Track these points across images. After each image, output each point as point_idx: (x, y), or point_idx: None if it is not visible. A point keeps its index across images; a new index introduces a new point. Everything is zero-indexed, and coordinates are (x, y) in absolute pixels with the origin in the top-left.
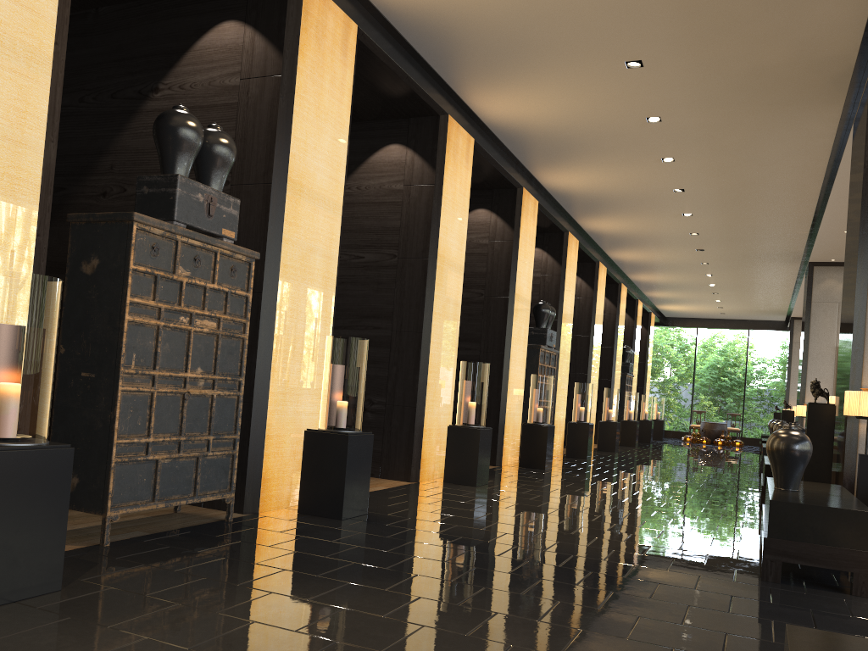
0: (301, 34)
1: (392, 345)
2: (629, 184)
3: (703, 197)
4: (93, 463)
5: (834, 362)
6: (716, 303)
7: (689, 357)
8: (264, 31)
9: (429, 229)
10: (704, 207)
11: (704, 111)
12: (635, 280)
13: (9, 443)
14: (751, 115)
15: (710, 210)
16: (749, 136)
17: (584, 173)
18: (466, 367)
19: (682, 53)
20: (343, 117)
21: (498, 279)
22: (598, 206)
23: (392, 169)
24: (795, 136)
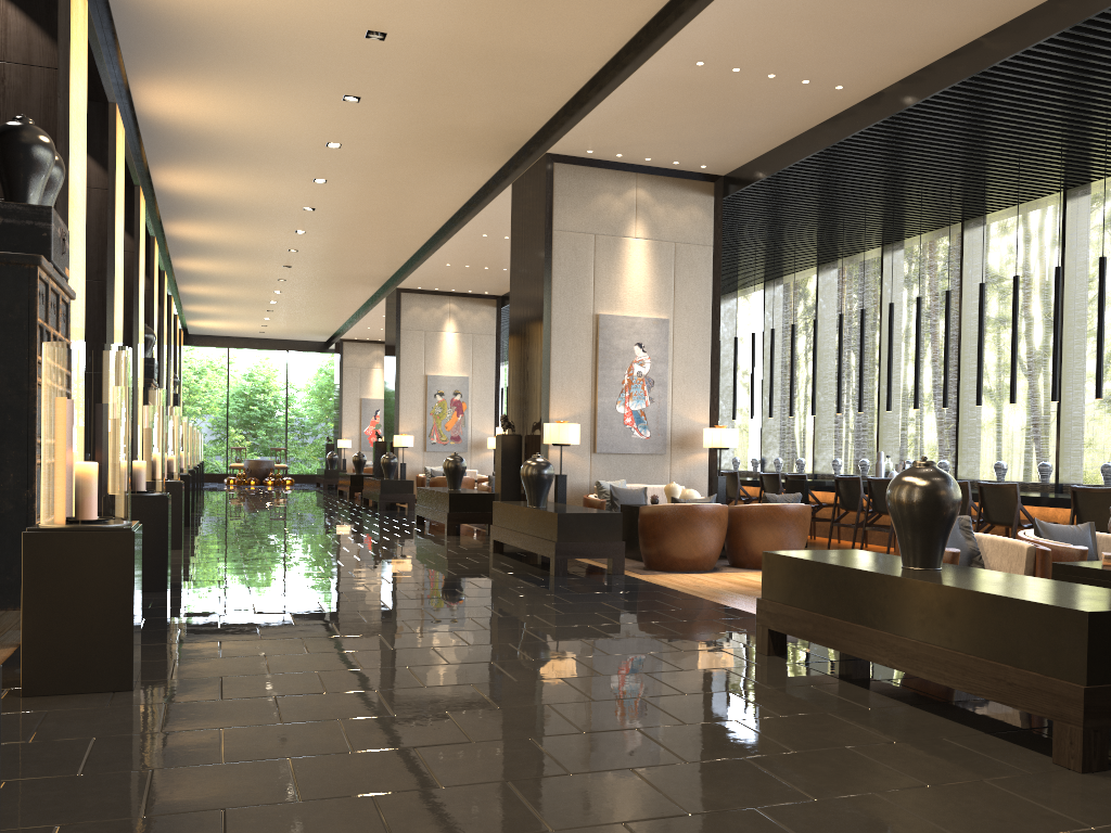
0: (71, 20)
1: None
2: (260, 196)
3: (330, 218)
4: (4, 552)
5: (424, 390)
6: (264, 320)
7: (207, 382)
8: (24, 6)
9: (105, 245)
10: (324, 227)
11: (387, 148)
12: (184, 291)
13: (122, 523)
14: (425, 158)
15: (328, 231)
16: (412, 174)
17: (217, 179)
18: None
19: (402, 101)
20: (85, 117)
21: None
22: (205, 212)
23: None
24: (451, 180)
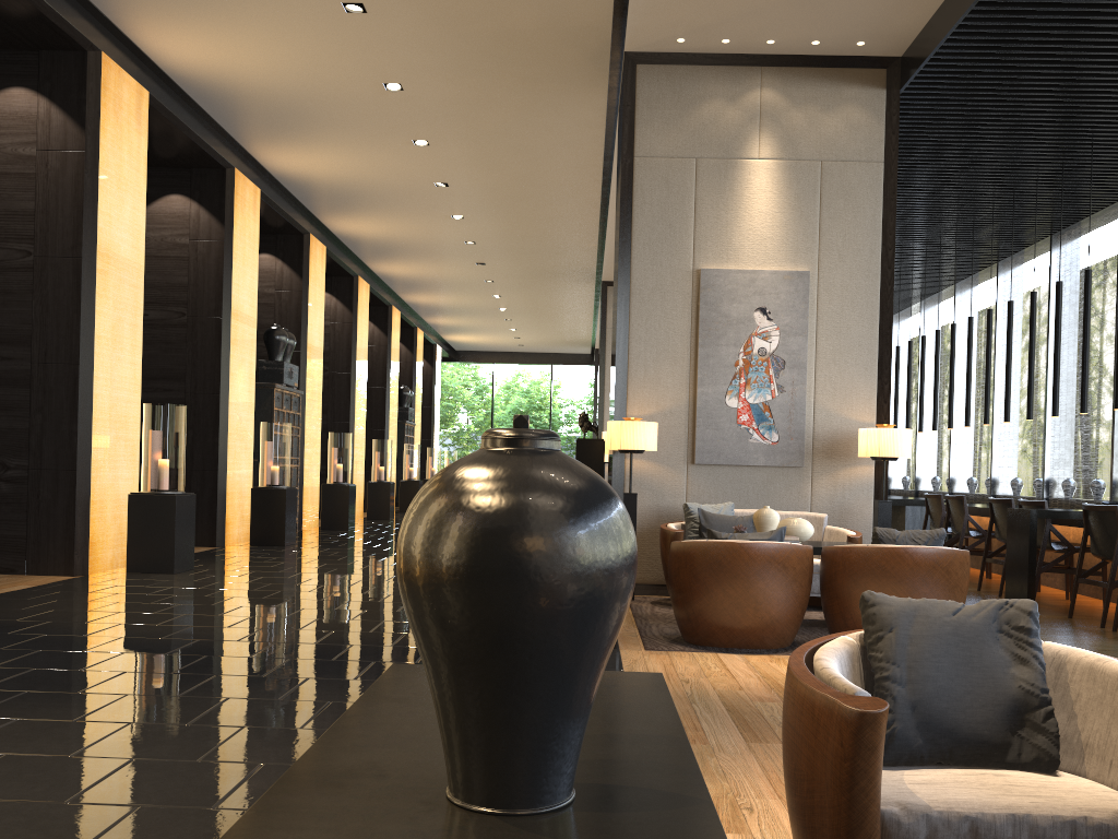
0: None
1: (33, 383)
2: (379, 172)
3: (473, 195)
4: None
5: None
6: (512, 332)
7: (489, 400)
8: None
9: (81, 215)
10: (476, 208)
11: (454, 82)
12: (410, 301)
13: None
14: (509, 92)
15: (484, 213)
16: (512, 119)
17: (318, 154)
18: (151, 412)
19: (413, 1)
20: None
21: (207, 293)
22: (345, 200)
23: (16, 124)
24: (563, 123)
